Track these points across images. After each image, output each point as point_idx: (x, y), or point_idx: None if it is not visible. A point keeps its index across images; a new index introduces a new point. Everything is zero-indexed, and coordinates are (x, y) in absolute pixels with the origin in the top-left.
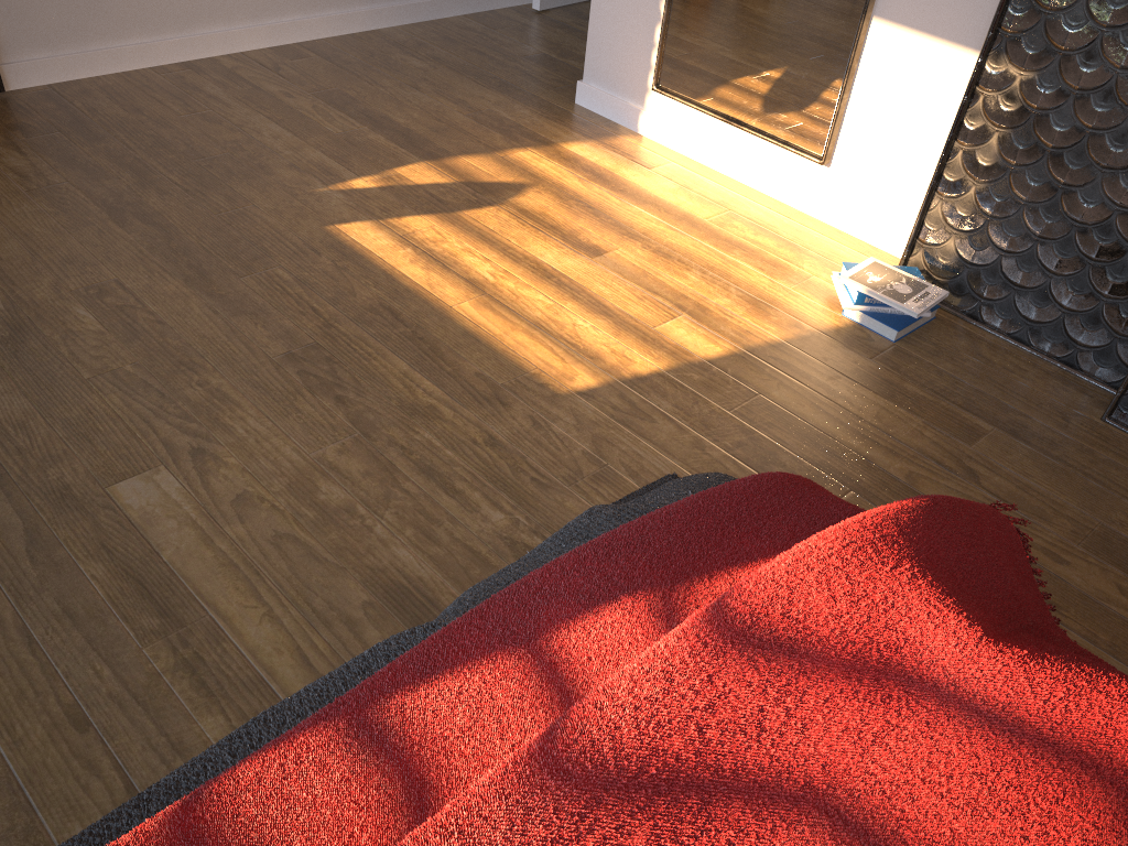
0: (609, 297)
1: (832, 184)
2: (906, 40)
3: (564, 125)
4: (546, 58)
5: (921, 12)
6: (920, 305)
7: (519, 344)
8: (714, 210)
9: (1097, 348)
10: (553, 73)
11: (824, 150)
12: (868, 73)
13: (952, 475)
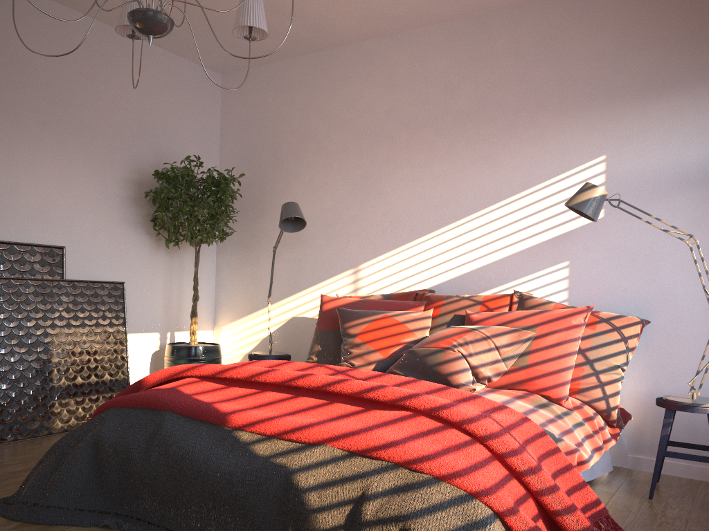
0: None
1: None
2: None
3: None
4: None
5: None
6: None
7: None
8: None
9: None
10: None
11: None
12: None
13: (6, 466)
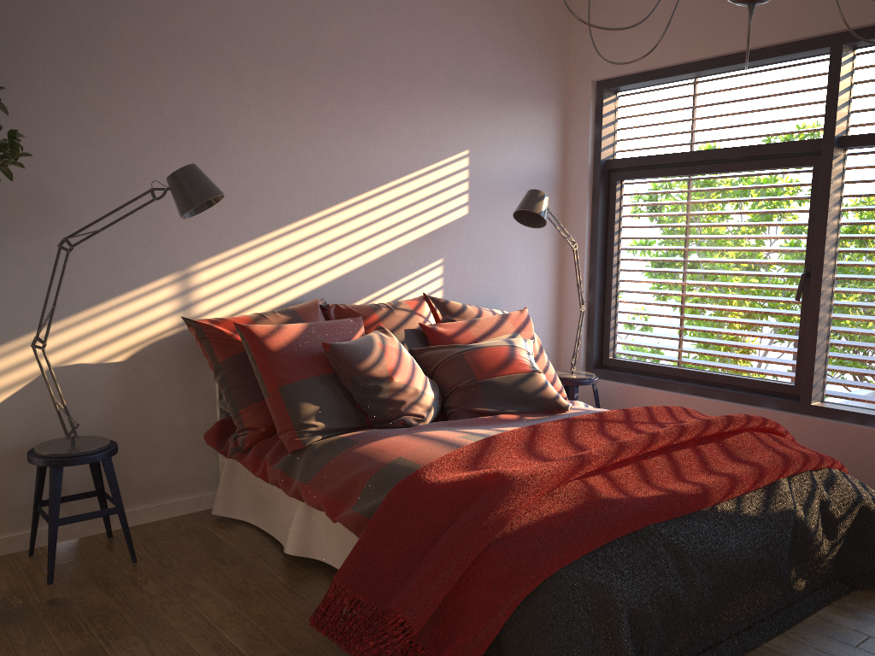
0: None
1: None
2: None
3: None
4: None
5: None
6: None
7: None
8: None
9: None
10: None
11: None
12: None
13: None
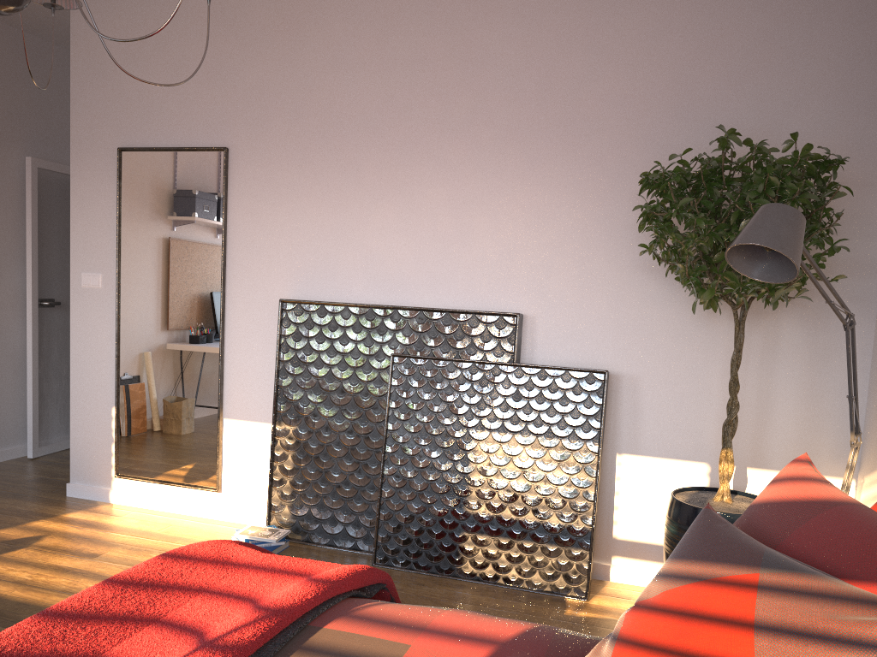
0: (106, 572)
1: (225, 500)
2: (241, 425)
3: (62, 506)
4: (43, 479)
5: (245, 412)
6: (276, 537)
7: (54, 600)
8: (162, 526)
9: (363, 537)
10: (49, 484)
11: (216, 484)
12: (228, 443)
13: None
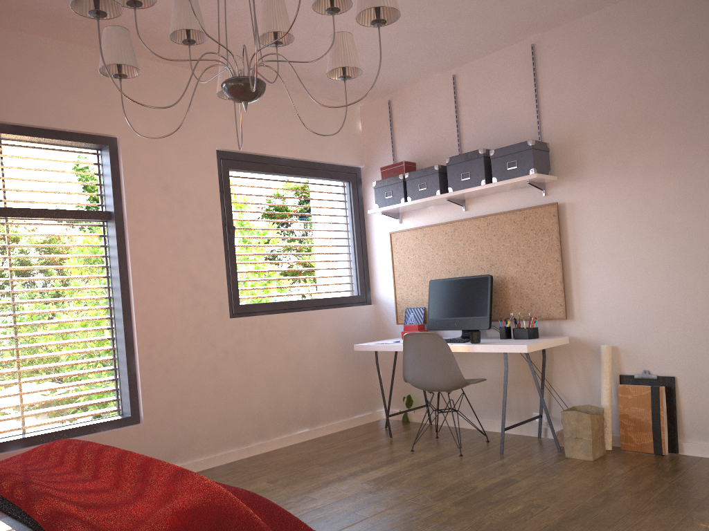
0: None
1: None
2: None
3: None
4: None
5: None
6: None
7: None
8: None
9: None
10: None
11: None
12: None
13: None
